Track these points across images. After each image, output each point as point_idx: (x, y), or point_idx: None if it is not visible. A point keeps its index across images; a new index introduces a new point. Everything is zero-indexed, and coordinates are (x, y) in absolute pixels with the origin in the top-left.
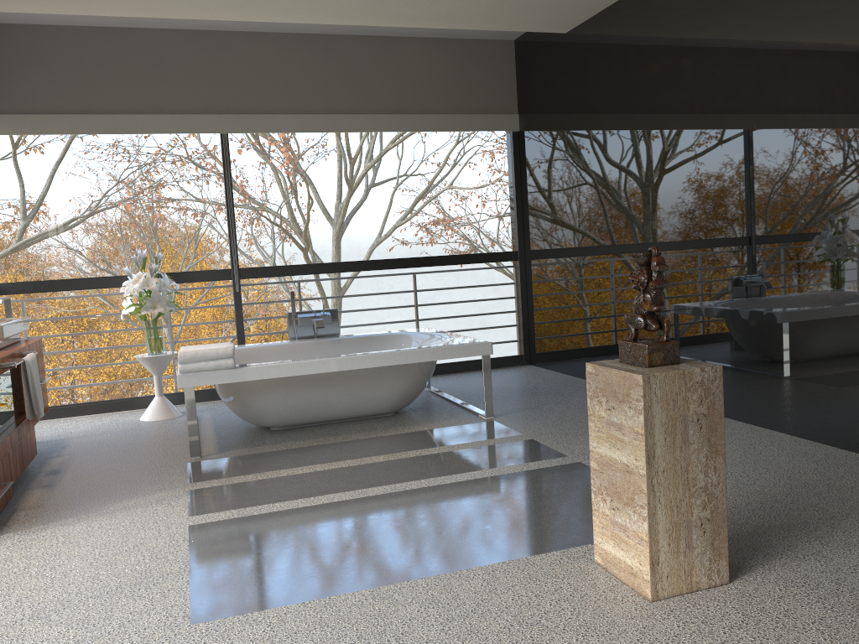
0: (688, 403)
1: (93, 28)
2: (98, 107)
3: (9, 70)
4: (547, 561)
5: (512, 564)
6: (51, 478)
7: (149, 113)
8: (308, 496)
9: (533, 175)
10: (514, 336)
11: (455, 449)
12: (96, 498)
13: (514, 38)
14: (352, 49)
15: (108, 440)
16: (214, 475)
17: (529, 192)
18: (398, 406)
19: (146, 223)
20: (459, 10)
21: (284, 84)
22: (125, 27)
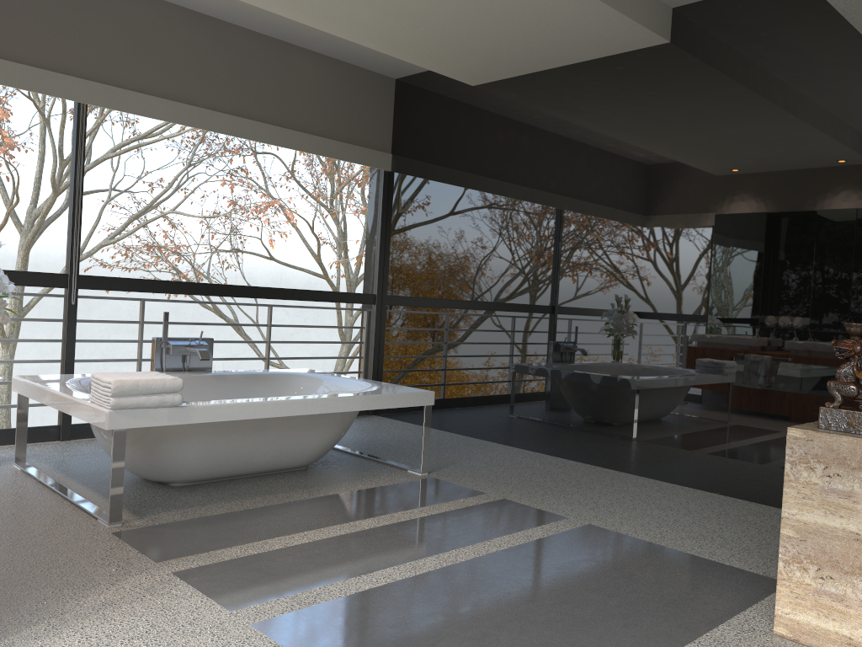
0: None
1: None
2: None
3: None
4: (731, 637)
5: (706, 644)
6: None
7: None
8: (356, 574)
9: (405, 219)
10: None
11: (442, 511)
12: (35, 591)
13: (398, 77)
14: (243, 44)
15: None
16: (179, 549)
17: (398, 235)
18: (317, 458)
19: None
20: (411, 36)
21: (164, 62)
22: None
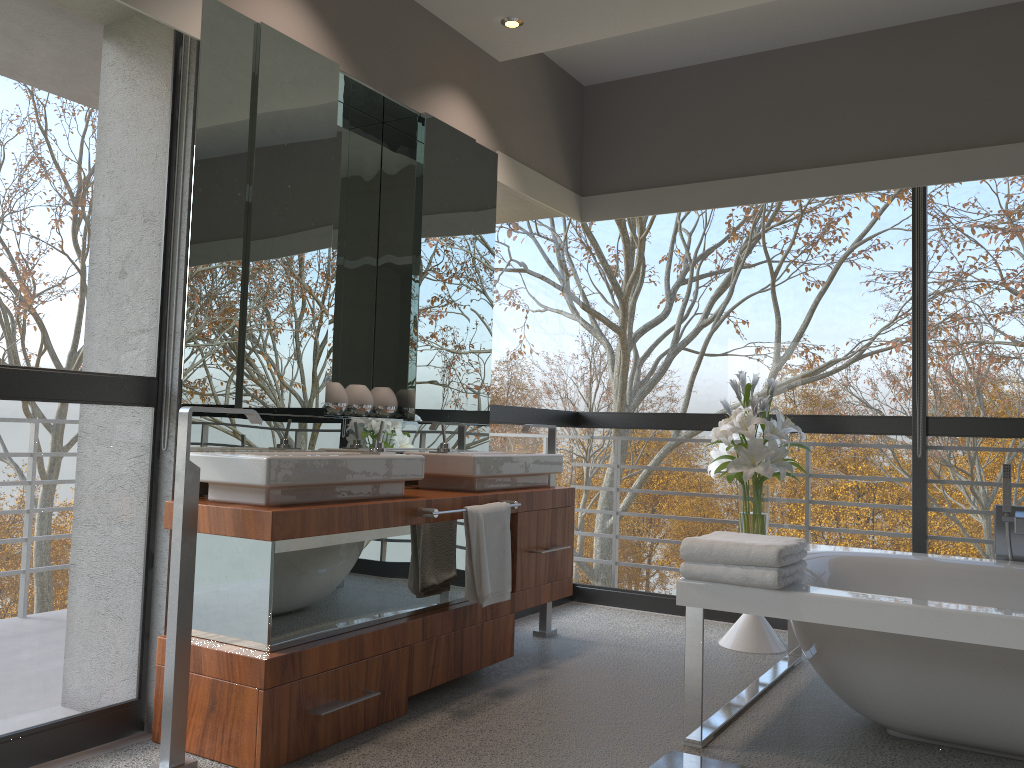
0: None
1: (733, 59)
2: (728, 169)
3: (628, 135)
4: None
5: None
6: (485, 701)
7: (799, 169)
8: None
9: None
10: None
11: None
12: (468, 765)
13: None
14: None
15: (634, 663)
16: None
17: None
18: None
19: (960, 378)
20: None
21: None
22: (776, 48)
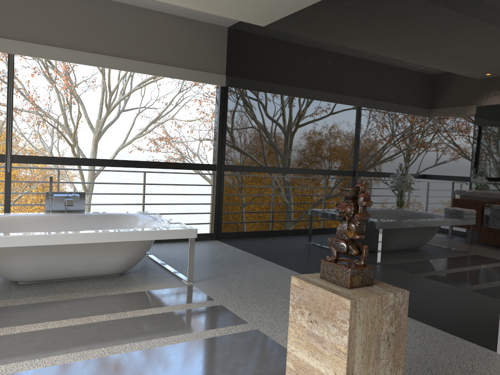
0: (382, 324)
1: None
2: None
3: None
4: None
5: None
6: None
7: None
8: (33, 358)
9: (231, 116)
10: (206, 218)
11: (163, 312)
12: None
13: (228, 25)
14: (117, 12)
15: None
16: None
17: (228, 127)
18: (123, 269)
19: None
20: None
21: (63, 26)
22: None
